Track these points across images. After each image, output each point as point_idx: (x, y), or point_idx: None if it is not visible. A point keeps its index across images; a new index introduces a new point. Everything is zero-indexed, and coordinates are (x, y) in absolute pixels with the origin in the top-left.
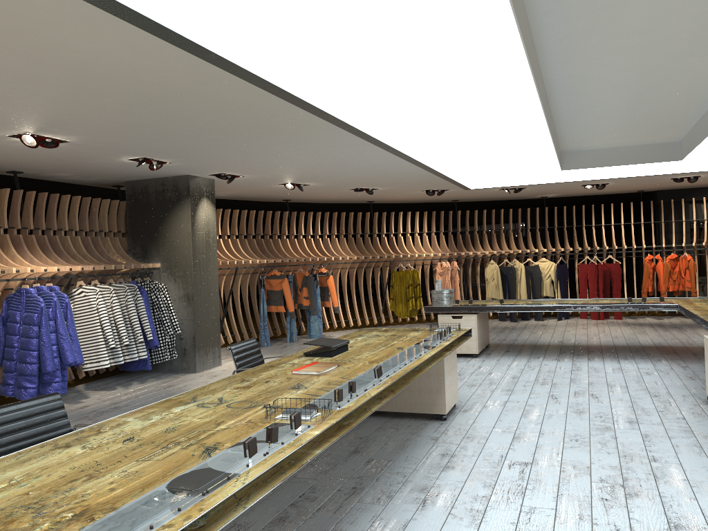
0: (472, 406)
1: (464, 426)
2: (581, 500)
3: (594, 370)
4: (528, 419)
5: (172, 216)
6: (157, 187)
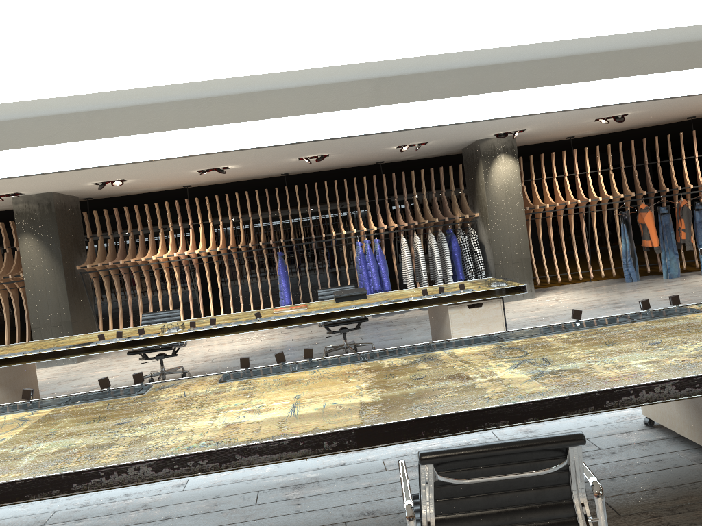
0: None
1: None
2: None
3: None
4: None
5: (477, 175)
6: (470, 152)
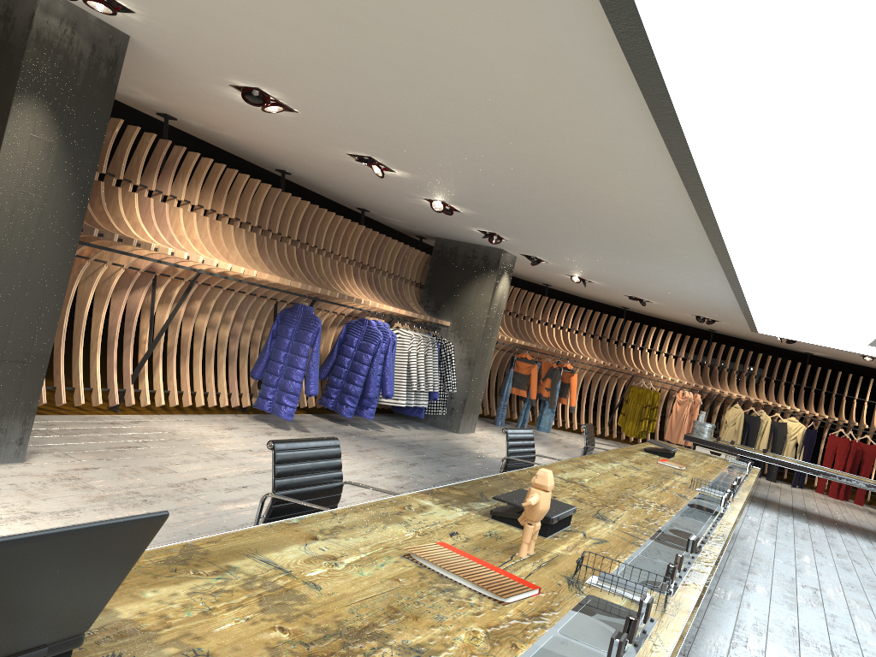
0: (745, 536)
1: (748, 549)
2: (870, 622)
3: (848, 542)
4: (802, 560)
5: (474, 283)
6: (467, 252)
